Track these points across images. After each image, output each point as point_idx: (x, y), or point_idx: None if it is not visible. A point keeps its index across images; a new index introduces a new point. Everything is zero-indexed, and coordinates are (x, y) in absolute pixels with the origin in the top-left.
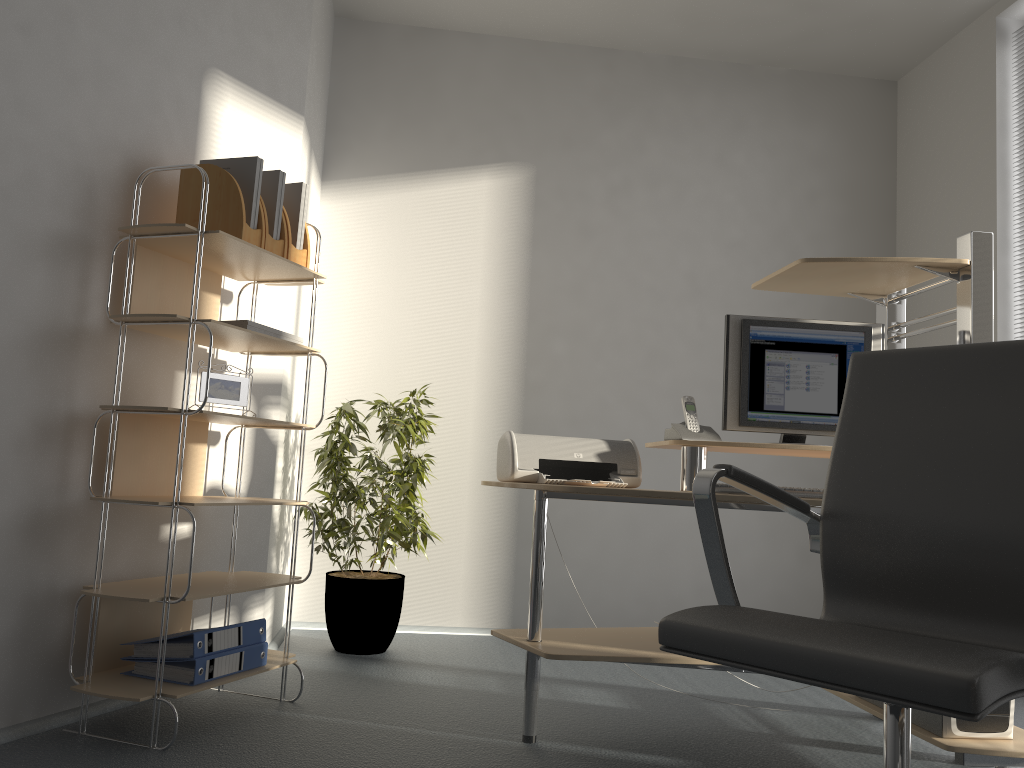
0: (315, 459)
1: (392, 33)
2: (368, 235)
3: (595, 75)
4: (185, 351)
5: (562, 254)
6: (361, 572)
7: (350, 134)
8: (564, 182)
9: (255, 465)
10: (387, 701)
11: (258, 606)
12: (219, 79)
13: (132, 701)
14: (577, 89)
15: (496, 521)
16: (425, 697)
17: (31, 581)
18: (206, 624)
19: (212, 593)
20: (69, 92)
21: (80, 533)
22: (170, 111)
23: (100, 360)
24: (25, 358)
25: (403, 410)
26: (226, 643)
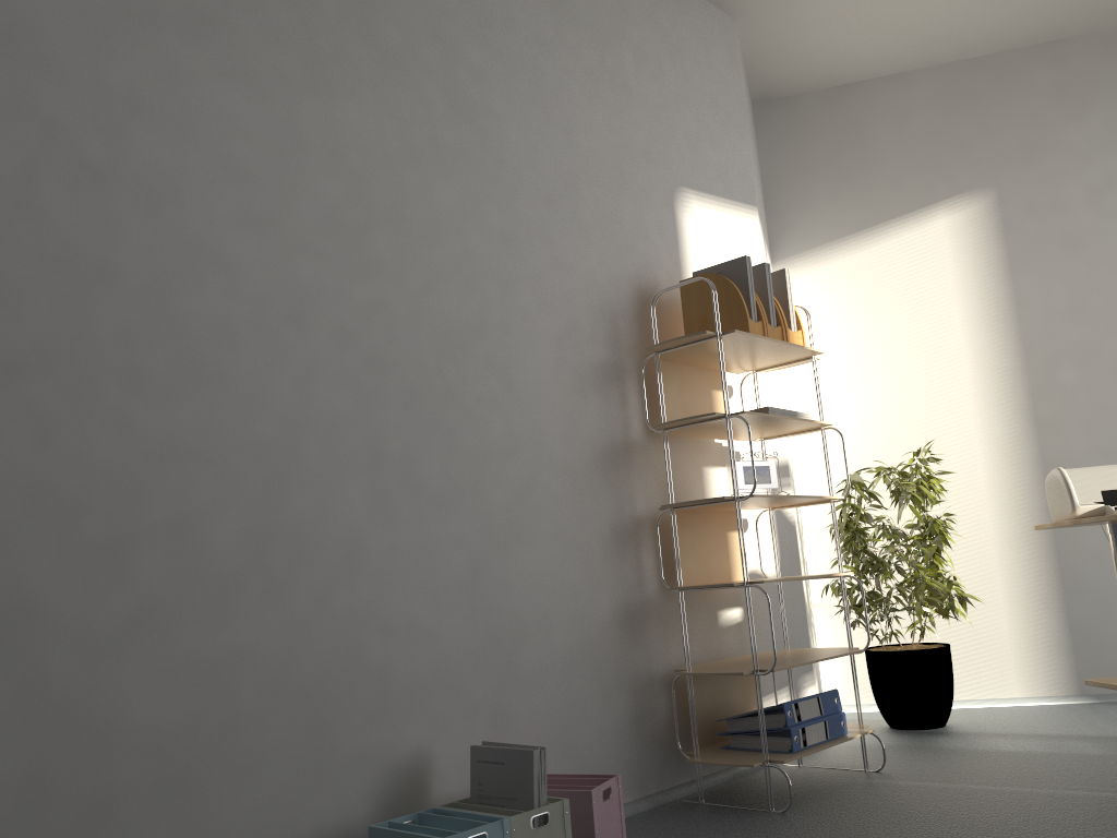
0: (821, 538)
1: (811, 100)
2: (828, 304)
3: (1044, 73)
4: (706, 448)
5: (1048, 274)
6: (900, 645)
7: (790, 210)
8: (1033, 196)
9: (781, 547)
10: (976, 767)
11: (810, 685)
12: (685, 195)
13: (727, 777)
14: (1026, 95)
15: (1034, 577)
16: (1016, 762)
17: (634, 668)
18: (770, 704)
19: (792, 664)
20: (585, 243)
21: (660, 623)
22: (655, 236)
23: (646, 467)
24: (596, 474)
25: (908, 472)
26: (810, 713)
